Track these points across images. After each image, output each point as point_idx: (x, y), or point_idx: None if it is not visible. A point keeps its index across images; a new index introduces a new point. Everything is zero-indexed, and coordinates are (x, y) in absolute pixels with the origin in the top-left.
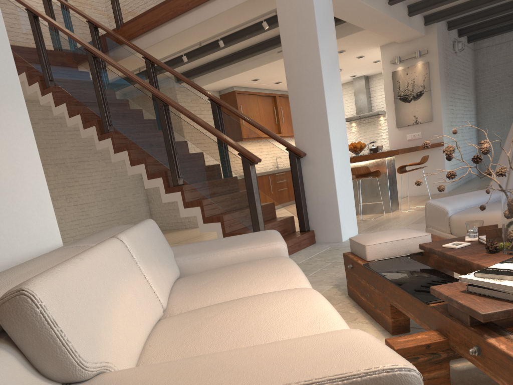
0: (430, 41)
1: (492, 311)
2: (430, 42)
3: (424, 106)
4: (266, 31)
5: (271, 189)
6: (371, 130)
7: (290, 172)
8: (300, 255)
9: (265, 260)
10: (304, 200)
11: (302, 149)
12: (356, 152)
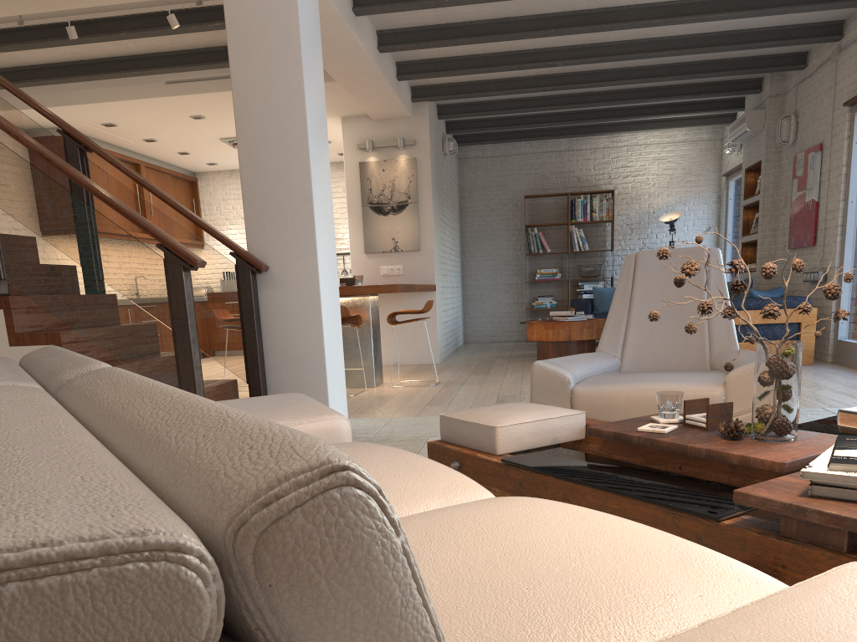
0: (419, 127)
1: None
2: (419, 129)
3: (408, 225)
4: (163, 34)
5: None
6: None
7: (237, 297)
8: None
9: (344, 449)
10: (262, 352)
11: (262, 258)
12: None
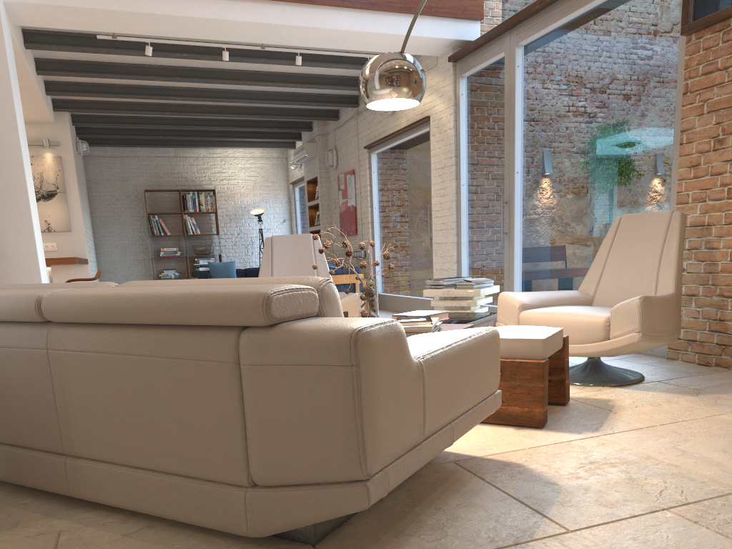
0: (62, 132)
1: None
2: (62, 133)
3: (59, 211)
4: None
5: None
6: None
7: None
8: None
9: None
10: None
11: None
12: None
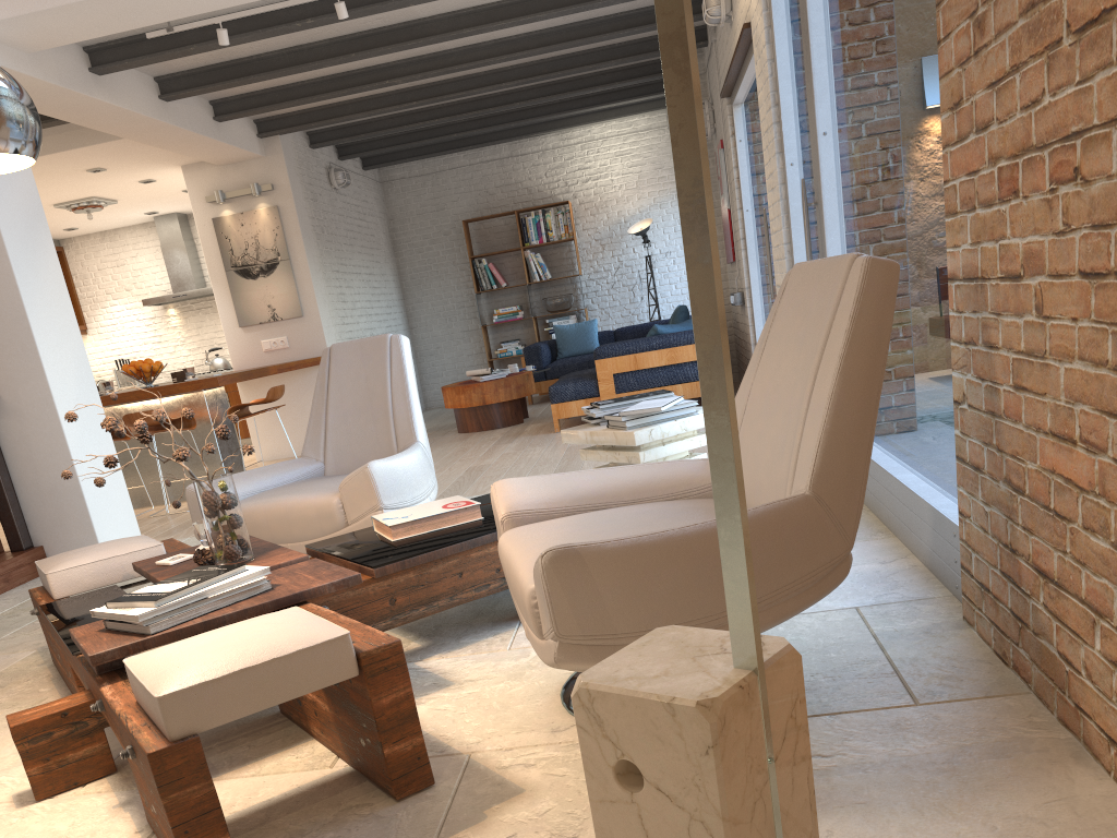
0: (275, 167)
1: (104, 650)
2: (275, 169)
3: (284, 288)
4: None
5: None
6: (211, 323)
7: None
8: (7, 599)
9: None
10: (12, 488)
11: None
12: (145, 380)
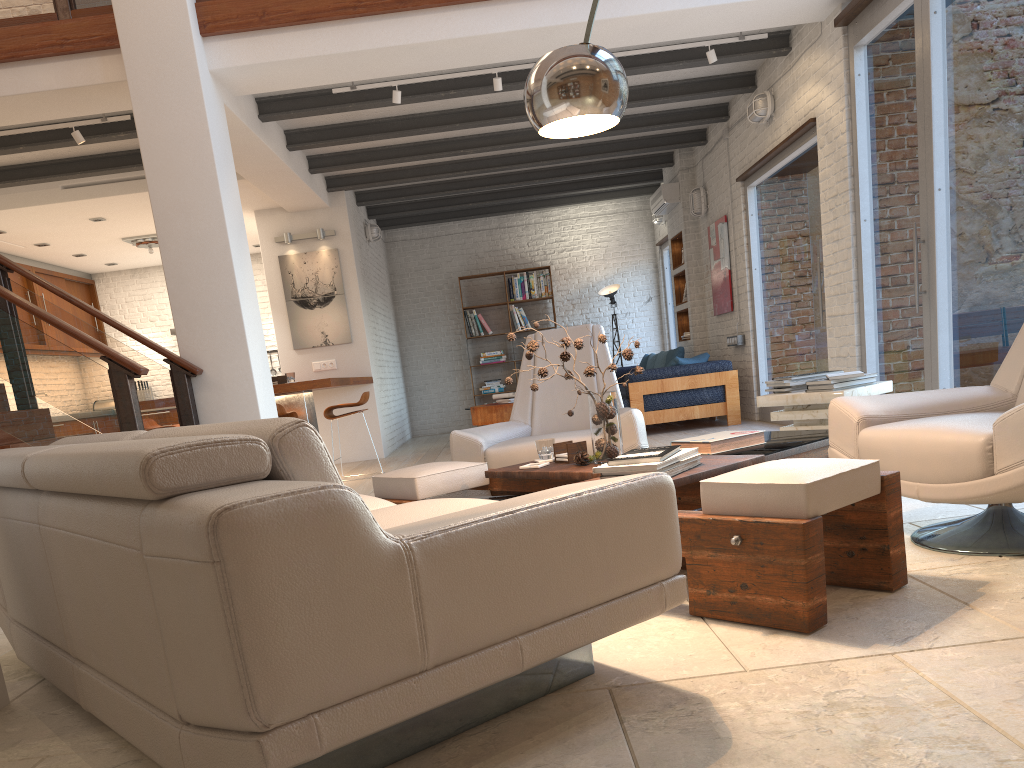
0: (338, 217)
1: None
2: (338, 218)
3: (337, 318)
4: (65, 146)
5: None
6: None
7: (174, 401)
8: None
9: None
10: None
11: (195, 362)
12: None
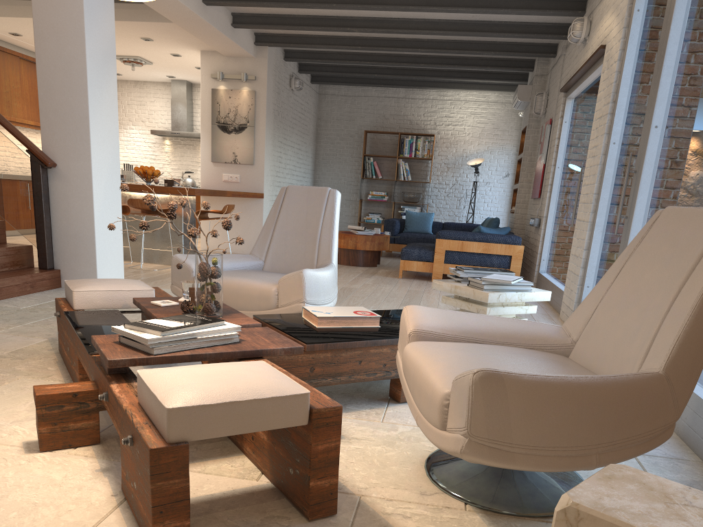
0: (260, 66)
1: (119, 358)
2: (260, 67)
3: (246, 144)
4: None
5: (1, 202)
6: (190, 155)
7: (32, 184)
8: (30, 299)
9: None
10: (50, 227)
11: (52, 157)
12: (147, 180)
